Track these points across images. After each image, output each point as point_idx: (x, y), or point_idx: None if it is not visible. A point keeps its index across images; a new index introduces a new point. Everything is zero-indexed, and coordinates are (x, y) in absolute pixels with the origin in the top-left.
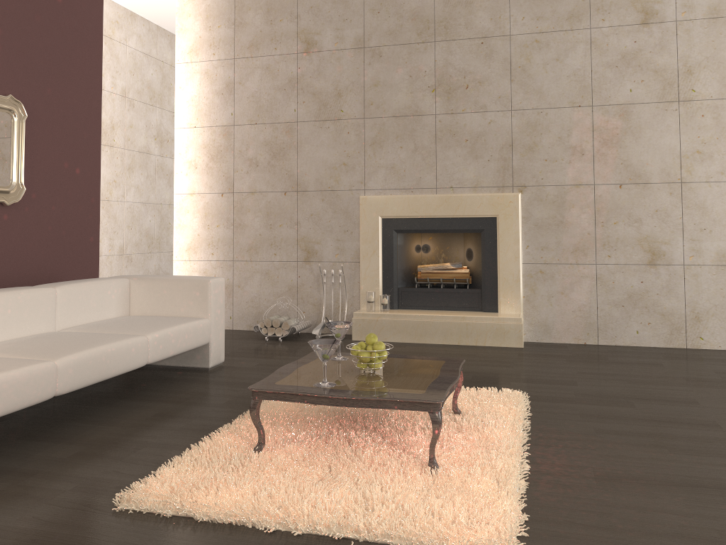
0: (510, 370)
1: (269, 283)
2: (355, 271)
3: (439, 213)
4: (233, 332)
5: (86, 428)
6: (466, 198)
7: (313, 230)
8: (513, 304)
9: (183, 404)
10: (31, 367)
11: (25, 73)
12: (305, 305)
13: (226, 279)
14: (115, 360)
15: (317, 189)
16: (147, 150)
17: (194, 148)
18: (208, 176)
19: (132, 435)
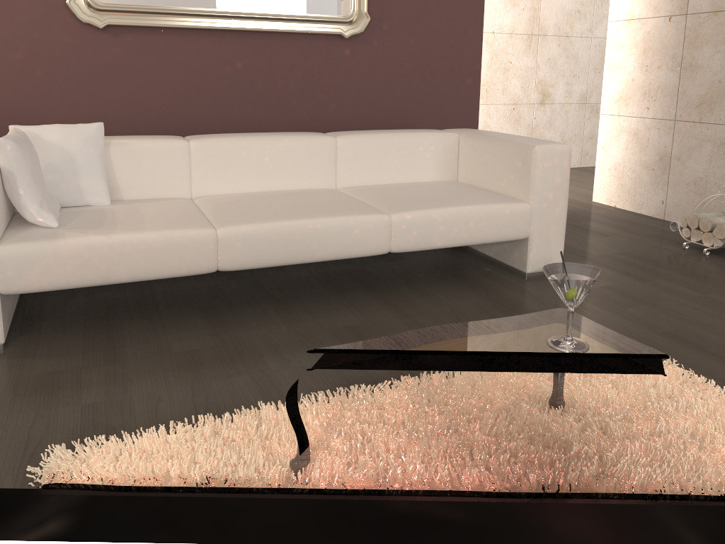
0: None
1: (723, 160)
2: None
3: None
4: (657, 224)
5: (261, 318)
6: None
7: None
8: None
9: (403, 322)
10: (174, 233)
11: None
12: None
13: (662, 147)
14: (320, 240)
15: None
16: None
17: None
18: None
19: (275, 348)
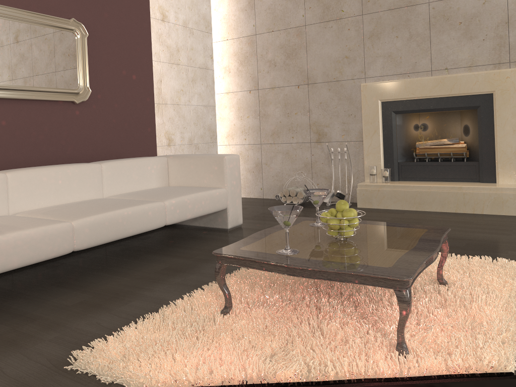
0: (507, 238)
1: (289, 161)
2: (359, 149)
3: (435, 93)
4: (262, 200)
5: (104, 278)
6: (461, 77)
7: (322, 116)
8: (512, 175)
9: (191, 260)
10: (47, 227)
11: (85, 1)
12: (319, 178)
13: (256, 159)
14: (131, 221)
15: (324, 80)
16: (205, 66)
17: (227, 57)
18: (239, 78)
19: (135, 287)
